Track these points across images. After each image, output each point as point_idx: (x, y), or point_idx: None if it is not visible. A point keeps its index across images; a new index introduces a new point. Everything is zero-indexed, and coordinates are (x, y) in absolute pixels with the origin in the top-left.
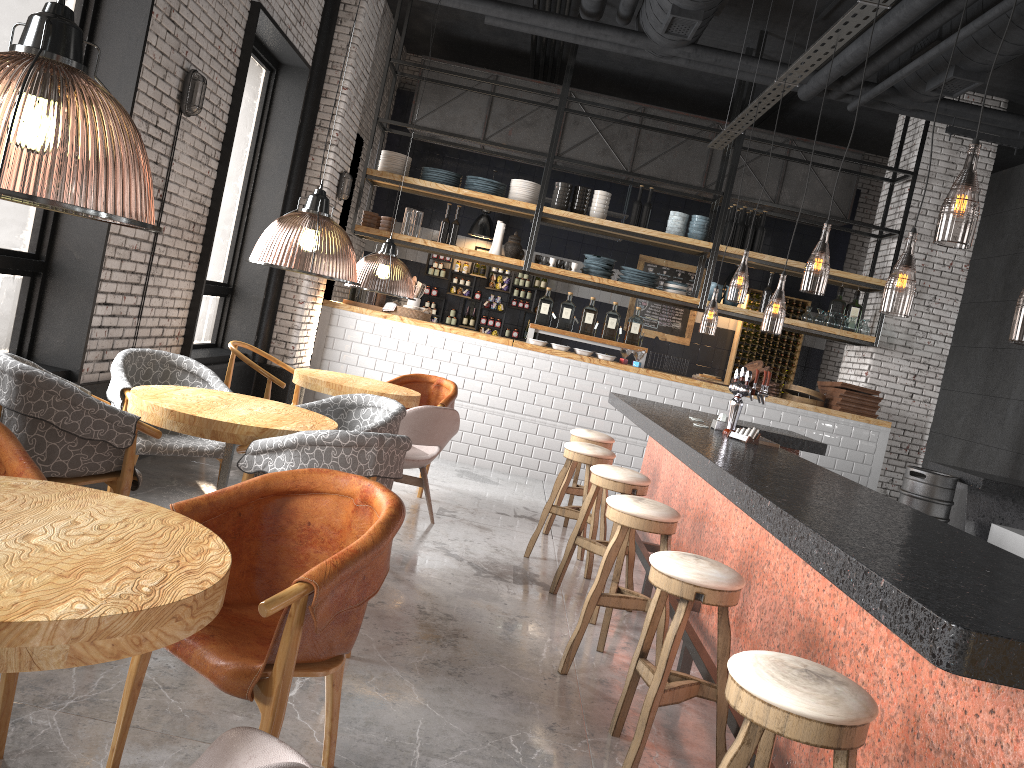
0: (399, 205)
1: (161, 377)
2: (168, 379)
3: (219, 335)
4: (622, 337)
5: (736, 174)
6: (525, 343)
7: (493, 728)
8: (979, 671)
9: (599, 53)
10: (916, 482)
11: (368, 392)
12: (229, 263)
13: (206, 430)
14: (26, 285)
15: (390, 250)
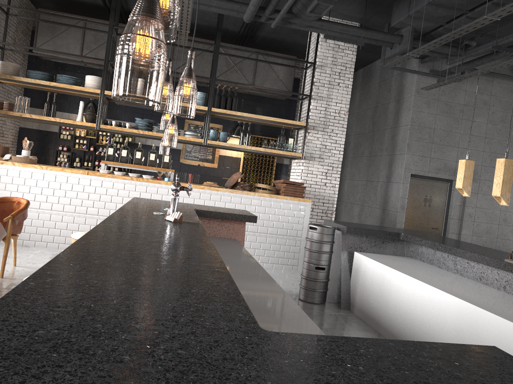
0: (39, 99)
1: None
2: None
3: None
4: (179, 166)
5: (230, 71)
6: (96, 172)
7: None
8: None
9: None
10: (312, 232)
11: None
12: None
13: None
14: None
15: None
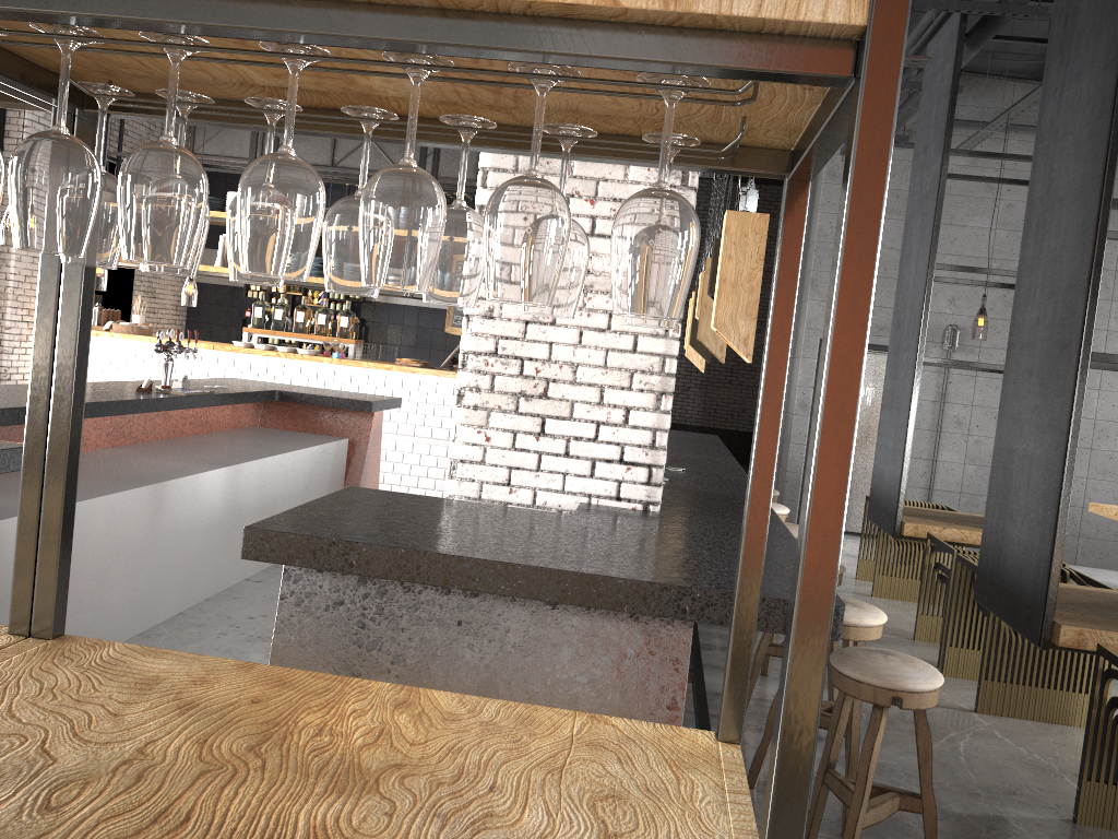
0: (218, 233)
1: None
2: None
3: None
4: (445, 339)
5: None
6: (225, 346)
7: None
8: None
9: None
10: None
11: None
12: None
13: None
14: None
15: None
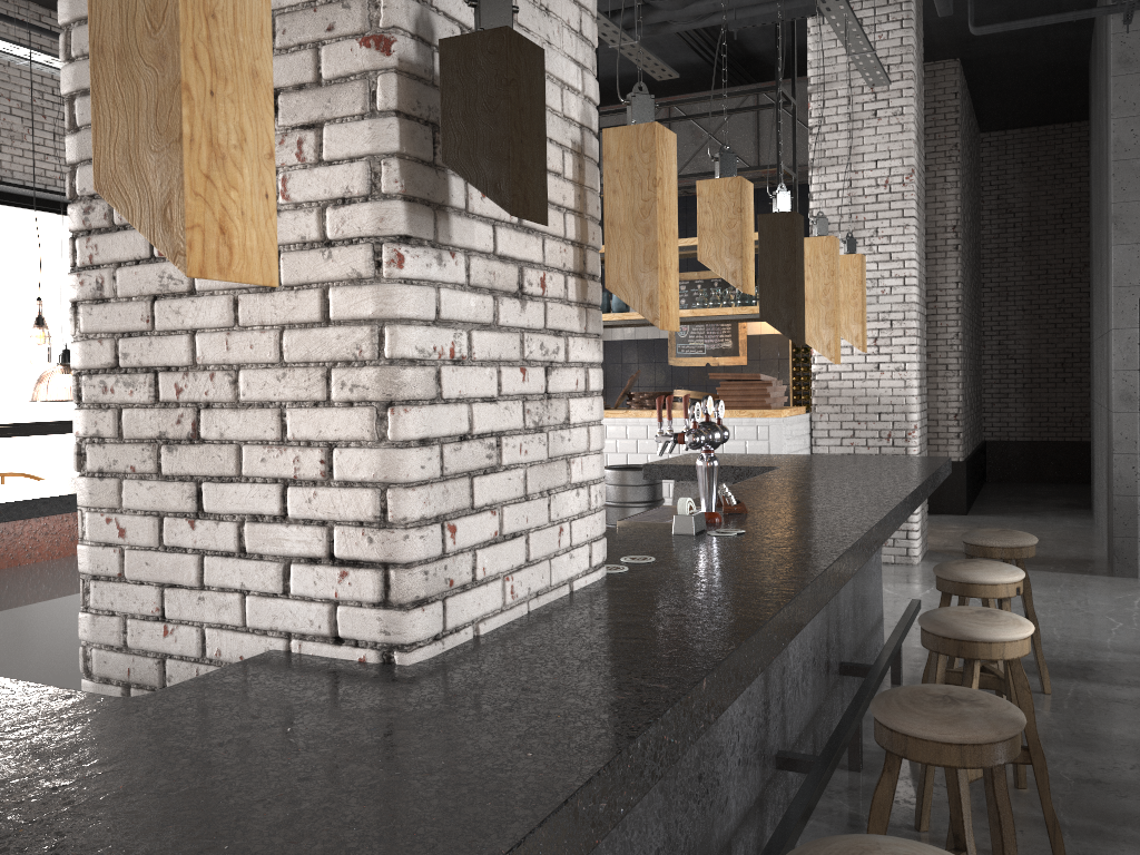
0: None
1: None
2: None
3: None
4: (669, 373)
5: (703, 151)
6: None
7: None
8: None
9: None
10: None
11: None
12: None
13: None
14: None
15: (62, 359)
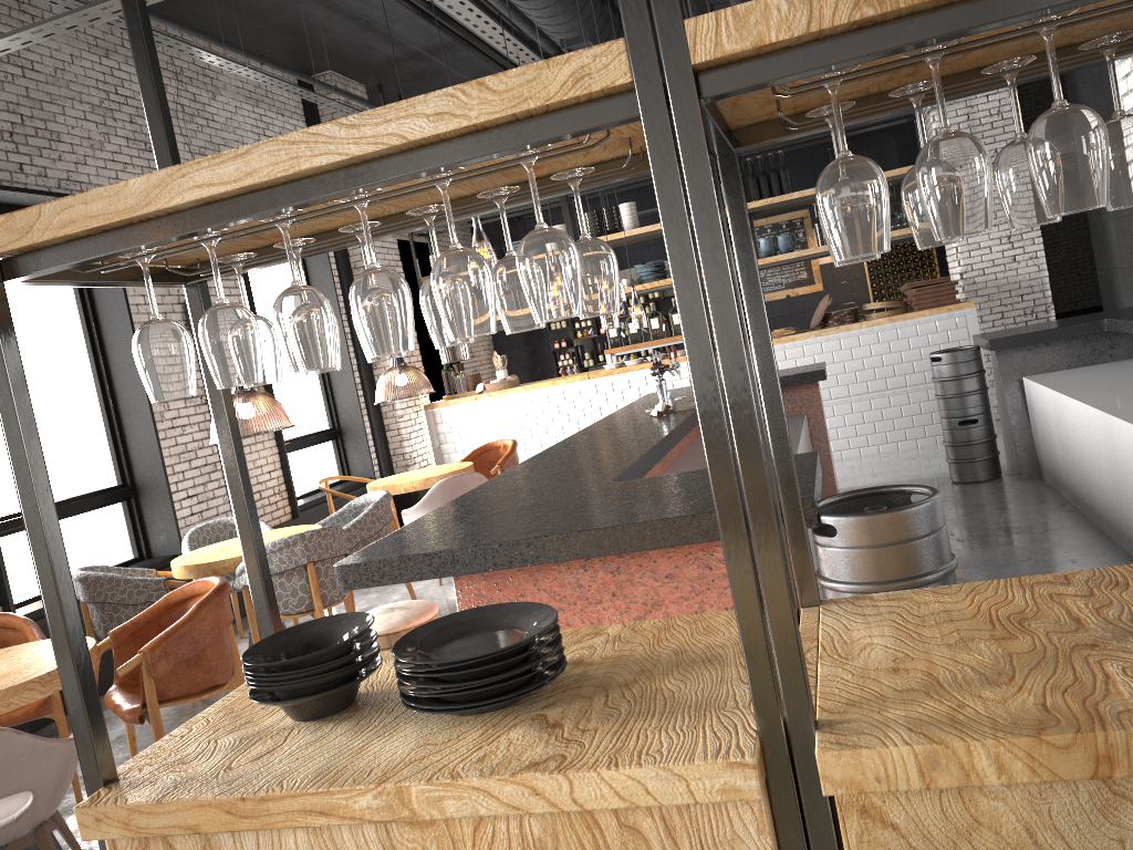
0: None
1: (229, 536)
2: (234, 536)
3: (344, 471)
4: None
5: None
6: (599, 372)
7: None
8: (351, 585)
9: None
10: (937, 367)
11: (415, 482)
12: (327, 411)
13: (208, 570)
14: (125, 507)
15: (397, 361)
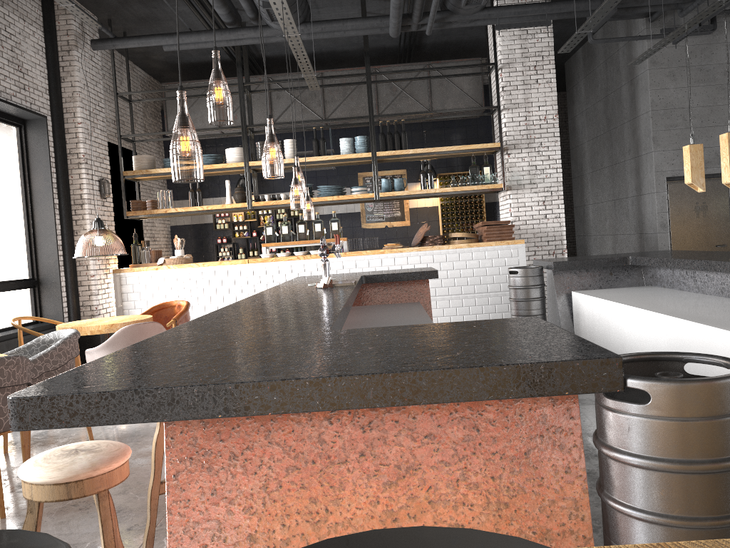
0: (185, 188)
1: None
2: None
3: (37, 314)
4: (362, 233)
5: (398, 99)
6: (257, 259)
7: (79, 540)
8: (27, 424)
9: (276, 46)
10: (513, 278)
11: (101, 326)
12: (29, 264)
13: None
14: None
15: (98, 225)
